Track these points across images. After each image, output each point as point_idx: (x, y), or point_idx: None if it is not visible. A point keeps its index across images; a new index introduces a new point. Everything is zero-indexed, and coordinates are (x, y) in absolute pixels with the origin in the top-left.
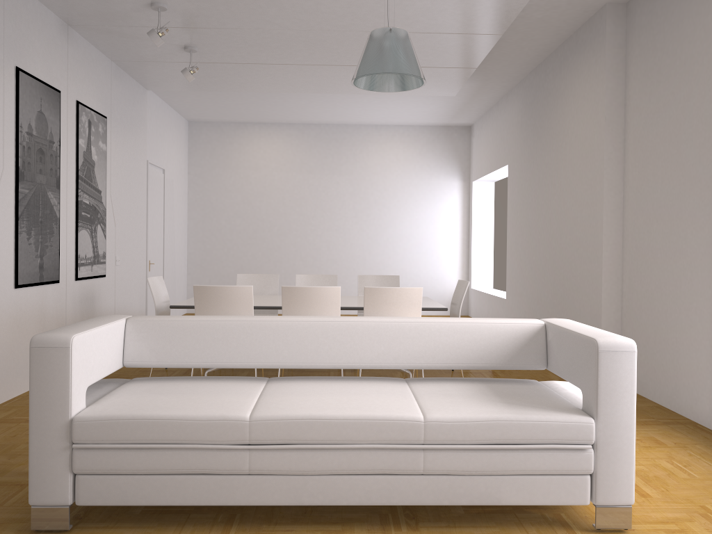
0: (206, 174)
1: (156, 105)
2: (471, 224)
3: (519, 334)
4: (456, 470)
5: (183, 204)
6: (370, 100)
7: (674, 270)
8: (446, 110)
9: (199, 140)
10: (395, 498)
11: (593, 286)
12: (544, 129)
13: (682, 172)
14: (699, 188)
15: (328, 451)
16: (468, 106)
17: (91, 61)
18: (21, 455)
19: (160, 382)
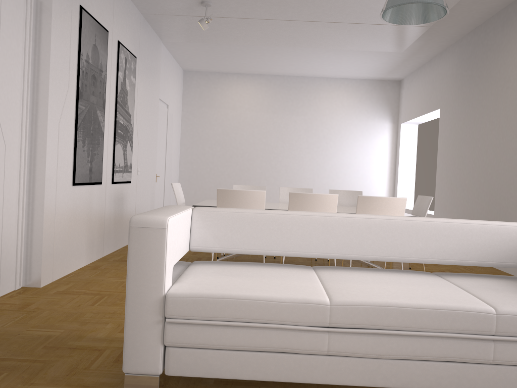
0: (196, 111)
1: (164, 55)
2: (398, 157)
3: None
4: None
5: (178, 133)
6: (330, 56)
7: None
8: (386, 66)
9: (191, 85)
10: (464, 385)
11: None
12: (482, 78)
13: None
14: None
15: (403, 337)
16: (405, 63)
17: (128, 11)
18: (90, 322)
19: (222, 266)
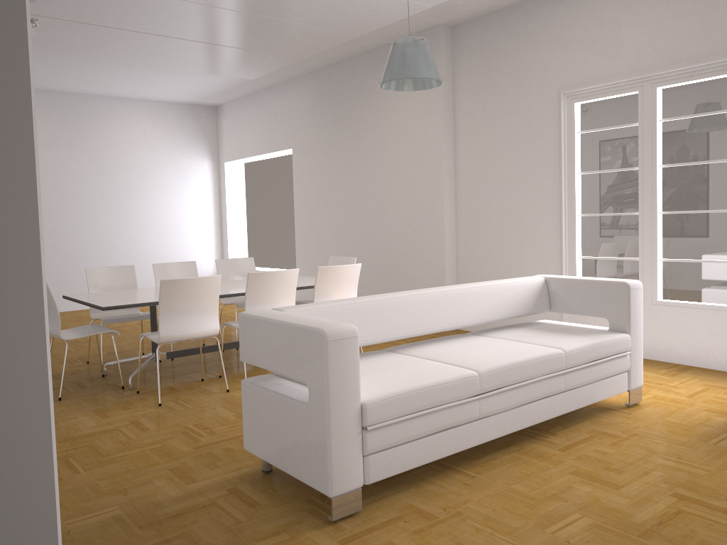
0: None
1: None
2: (225, 205)
3: (535, 287)
4: (578, 384)
5: None
6: (147, 72)
7: (516, 237)
8: (212, 89)
9: None
10: (551, 413)
11: (433, 253)
12: (353, 120)
13: (523, 165)
14: (541, 177)
15: (520, 388)
16: (238, 88)
17: None
18: (128, 488)
19: None
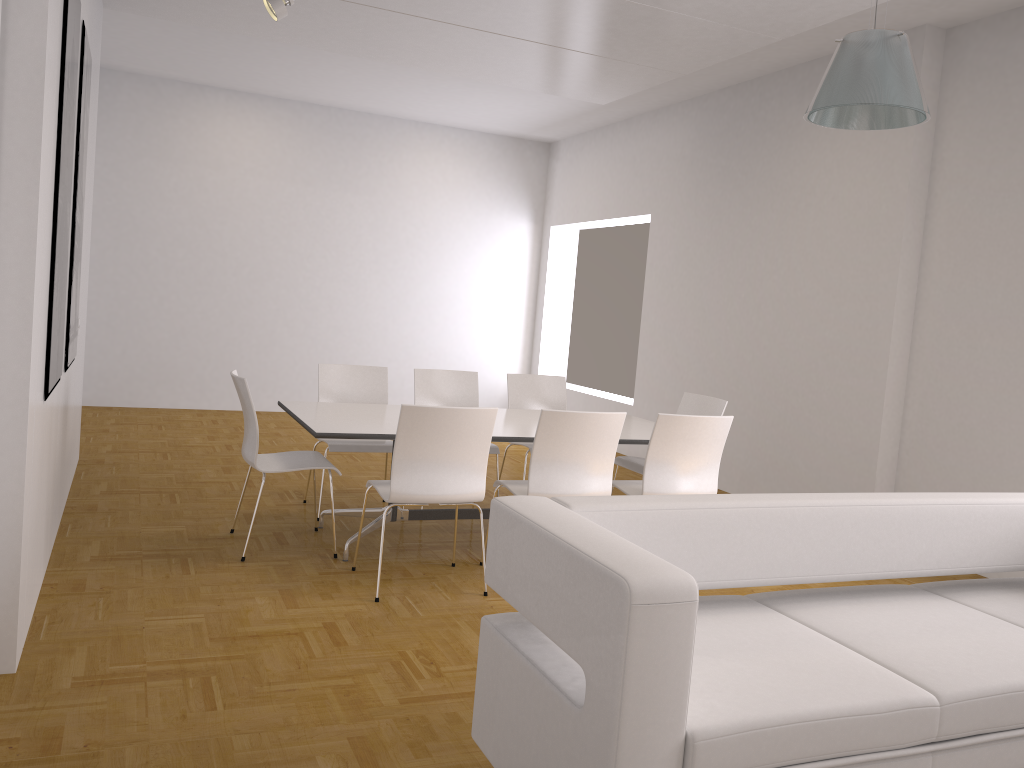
0: (126, 165)
1: None
2: (544, 289)
3: None
4: None
5: None
6: (453, 87)
7: (1023, 404)
8: (544, 117)
9: (116, 104)
10: None
11: (861, 409)
12: (753, 177)
13: None
14: None
15: (1023, 739)
16: (582, 118)
17: None
18: (272, 764)
19: None
